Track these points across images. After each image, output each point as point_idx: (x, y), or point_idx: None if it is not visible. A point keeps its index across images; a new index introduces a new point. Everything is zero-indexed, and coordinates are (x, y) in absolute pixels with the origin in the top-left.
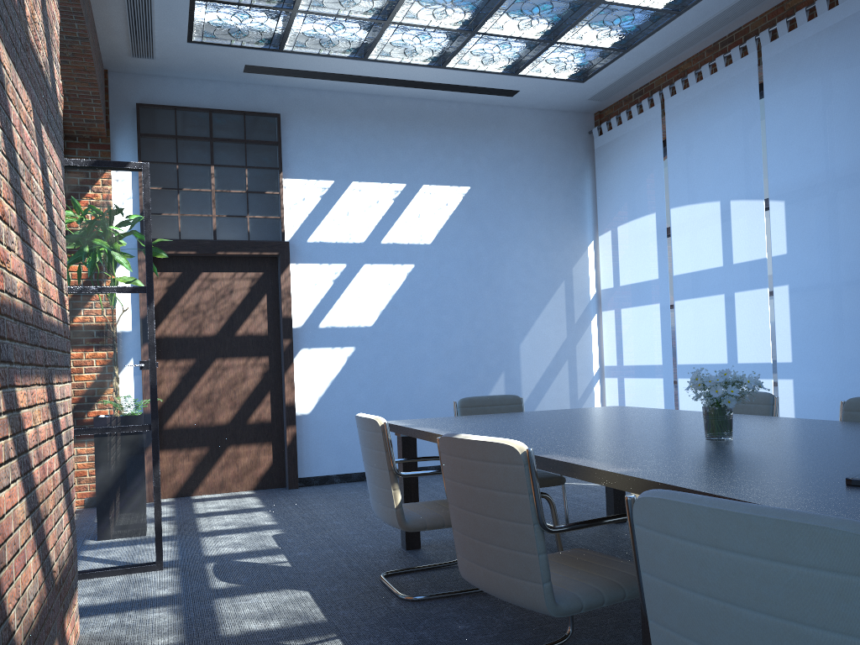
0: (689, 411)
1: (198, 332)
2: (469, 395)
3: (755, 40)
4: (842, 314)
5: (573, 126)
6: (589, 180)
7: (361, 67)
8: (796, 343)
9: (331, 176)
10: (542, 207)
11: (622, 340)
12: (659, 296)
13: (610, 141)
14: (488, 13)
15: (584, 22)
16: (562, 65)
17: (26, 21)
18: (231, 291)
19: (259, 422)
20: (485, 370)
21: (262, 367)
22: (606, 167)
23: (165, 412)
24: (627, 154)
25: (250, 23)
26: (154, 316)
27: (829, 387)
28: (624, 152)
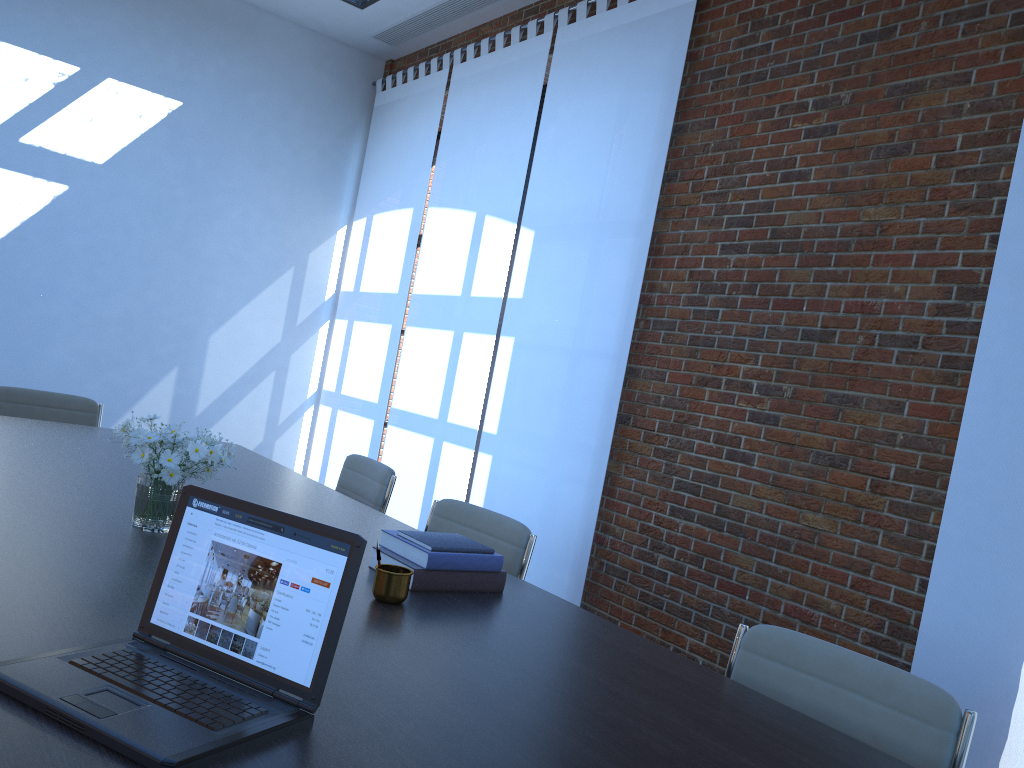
0: (292, 471)
1: None
2: (118, 388)
3: (555, 18)
4: (554, 388)
5: (353, 68)
6: (359, 145)
7: None
8: (505, 411)
9: None
10: (284, 162)
11: (347, 361)
12: (394, 316)
13: (391, 102)
14: None
15: None
16: None
17: None
18: None
19: None
20: (150, 359)
21: None
22: (380, 134)
23: None
24: (403, 125)
25: None
26: None
27: (522, 475)
28: (401, 120)
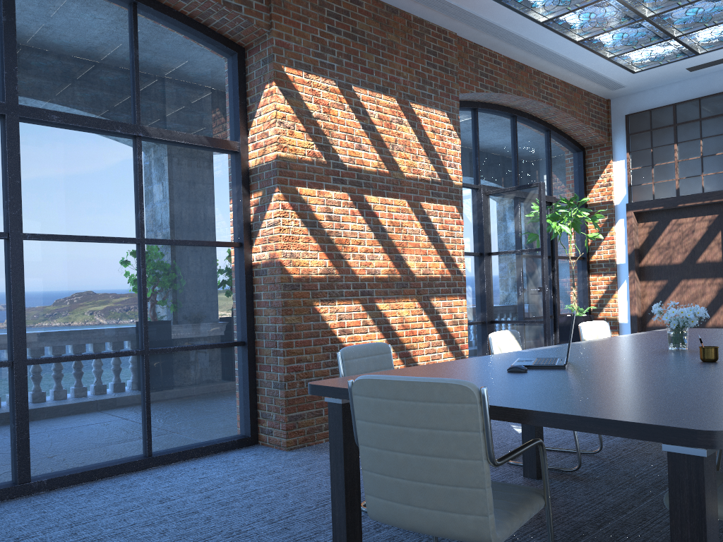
0: None
1: (669, 261)
2: None
3: None
4: None
5: None
6: None
7: None
8: None
9: None
10: None
11: None
12: None
13: None
14: None
15: None
16: None
17: (401, 172)
18: (692, 230)
19: (714, 326)
20: None
21: (717, 285)
22: None
23: (647, 316)
24: None
25: (656, 52)
26: (640, 252)
27: None
28: None
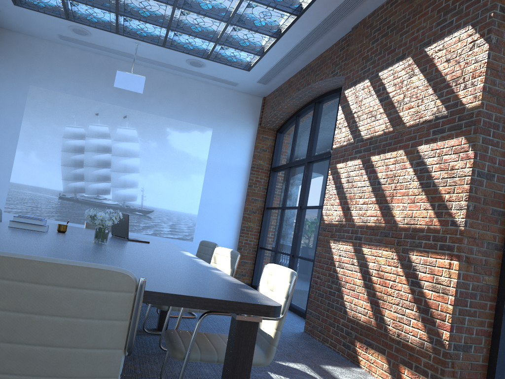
0: None
1: None
2: None
3: None
4: None
5: None
6: None
7: None
8: None
9: None
10: None
11: None
12: None
13: None
14: None
15: None
16: None
17: (403, 124)
18: None
19: None
20: None
21: None
22: None
23: None
24: None
25: None
26: None
27: None
28: None
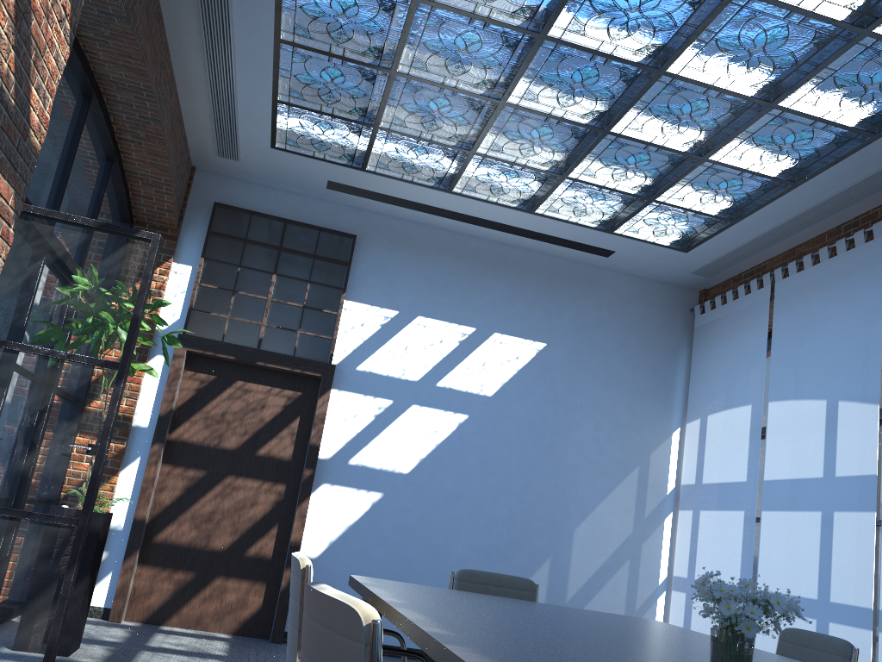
0: None
1: (217, 442)
2: None
3: None
4: None
5: (673, 300)
6: (684, 360)
7: (445, 200)
8: None
9: (396, 306)
10: (624, 380)
11: (697, 548)
12: (745, 502)
13: (712, 321)
14: (579, 156)
15: (685, 181)
16: (662, 228)
17: None
18: (263, 405)
19: (257, 556)
20: (529, 551)
21: (276, 495)
22: (704, 348)
23: (159, 523)
24: (728, 337)
25: (332, 134)
26: (176, 416)
27: None
28: (725, 334)
